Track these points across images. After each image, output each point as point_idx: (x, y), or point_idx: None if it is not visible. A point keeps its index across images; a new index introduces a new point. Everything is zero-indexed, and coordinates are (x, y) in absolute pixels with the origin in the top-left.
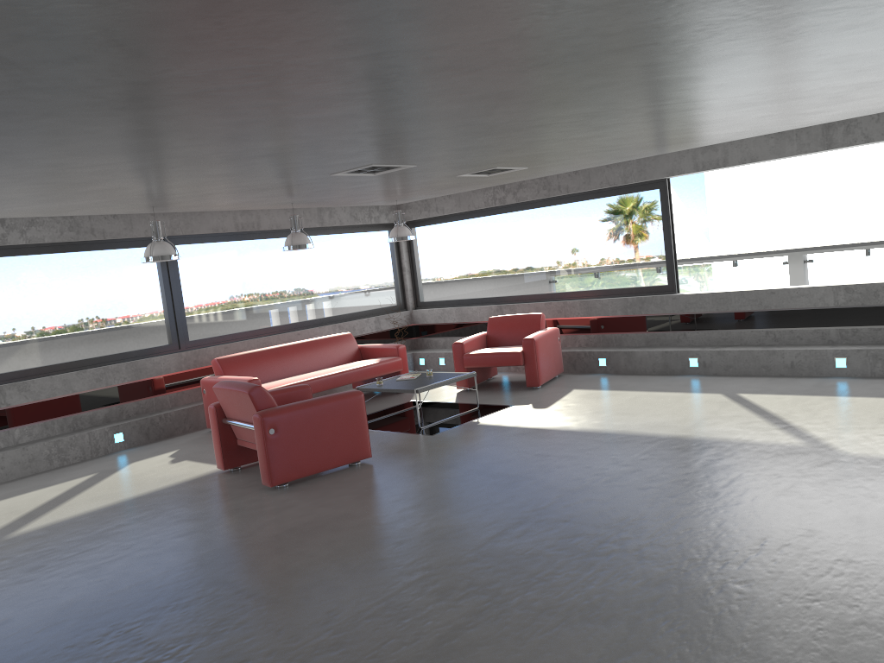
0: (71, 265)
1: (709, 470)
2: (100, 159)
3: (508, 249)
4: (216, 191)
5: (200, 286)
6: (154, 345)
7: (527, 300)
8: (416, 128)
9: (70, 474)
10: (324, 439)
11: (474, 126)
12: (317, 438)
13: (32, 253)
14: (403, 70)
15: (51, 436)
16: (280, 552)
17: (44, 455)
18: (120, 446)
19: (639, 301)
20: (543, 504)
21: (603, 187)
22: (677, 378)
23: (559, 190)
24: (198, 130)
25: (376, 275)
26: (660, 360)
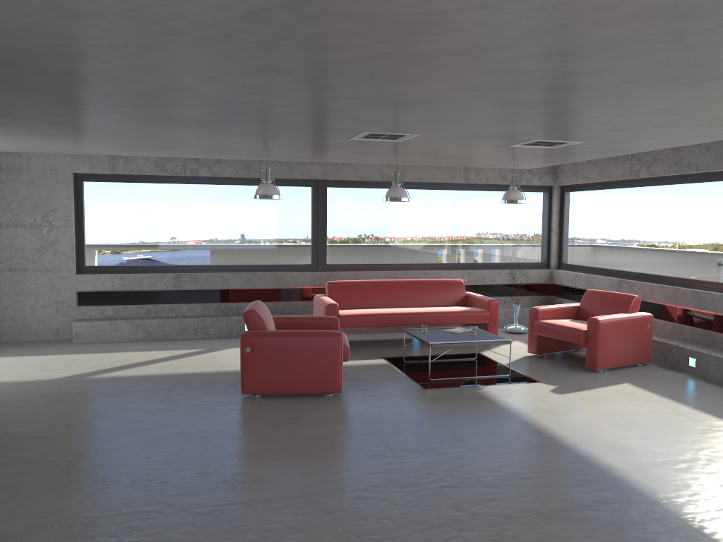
0: (244, 195)
1: (556, 519)
2: (91, 119)
3: (640, 224)
4: (281, 147)
5: (344, 222)
6: (298, 263)
7: (646, 279)
8: (290, 100)
9: (195, 345)
10: (294, 367)
11: (353, 99)
12: (288, 365)
13: (216, 183)
14: (80, 48)
15: (207, 315)
16: (145, 447)
17: (193, 327)
18: None
19: None
20: (352, 487)
21: None
22: None
23: (689, 167)
24: (89, 100)
25: (521, 232)
26: None
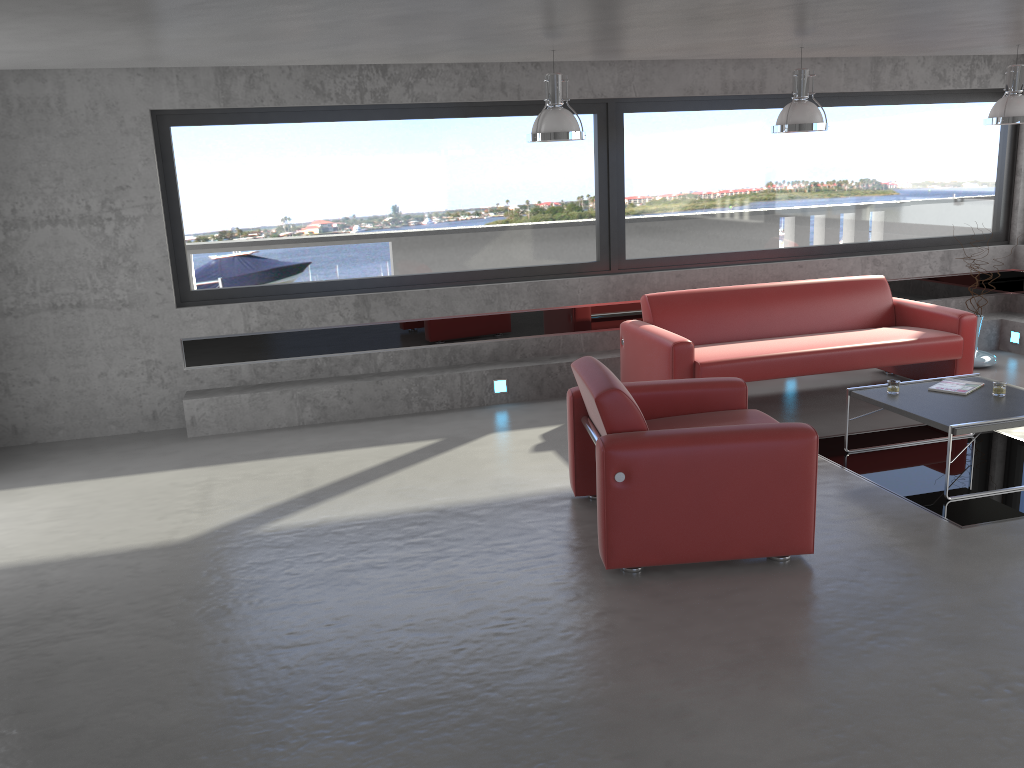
0: (472, 136)
1: None
2: None
3: None
4: (624, 21)
5: (654, 178)
6: (575, 261)
7: None
8: None
9: (416, 430)
10: (718, 508)
11: None
12: (705, 504)
13: (421, 117)
14: None
15: (420, 368)
16: None
17: (401, 394)
18: (500, 398)
19: None
20: None
21: None
22: None
23: None
24: None
25: (962, 180)
26: None
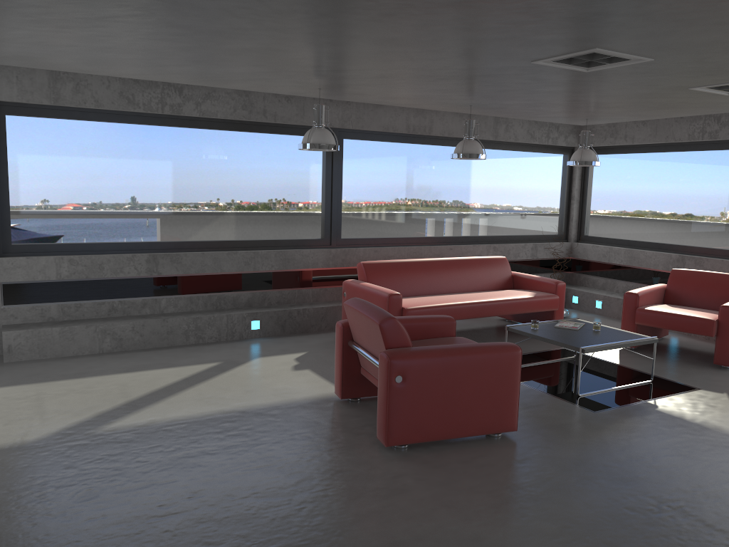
0: (239, 144)
1: None
2: None
3: (707, 193)
4: (386, 72)
5: (361, 184)
6: (307, 237)
7: (719, 256)
8: None
9: (198, 356)
10: (461, 400)
11: None
12: (453, 397)
13: (204, 127)
14: None
15: (194, 311)
16: None
17: (182, 330)
18: (255, 334)
19: None
20: None
21: None
22: None
23: None
24: None
25: (542, 200)
26: None
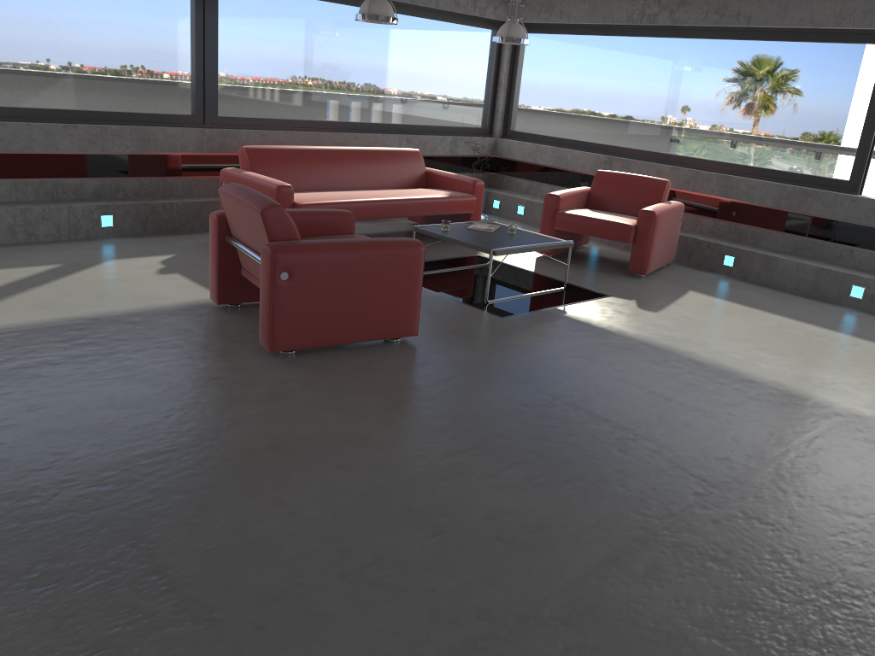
0: None
1: None
2: None
3: (641, 87)
4: None
5: (243, 47)
6: (172, 112)
7: (647, 158)
8: None
9: (30, 257)
10: (356, 301)
11: None
12: (347, 298)
13: None
14: None
15: (21, 201)
16: (248, 490)
17: (5, 224)
18: (107, 232)
19: (801, 194)
20: (675, 505)
21: (801, 26)
22: (830, 308)
23: (737, 19)
24: None
25: (465, 85)
26: (810, 278)
